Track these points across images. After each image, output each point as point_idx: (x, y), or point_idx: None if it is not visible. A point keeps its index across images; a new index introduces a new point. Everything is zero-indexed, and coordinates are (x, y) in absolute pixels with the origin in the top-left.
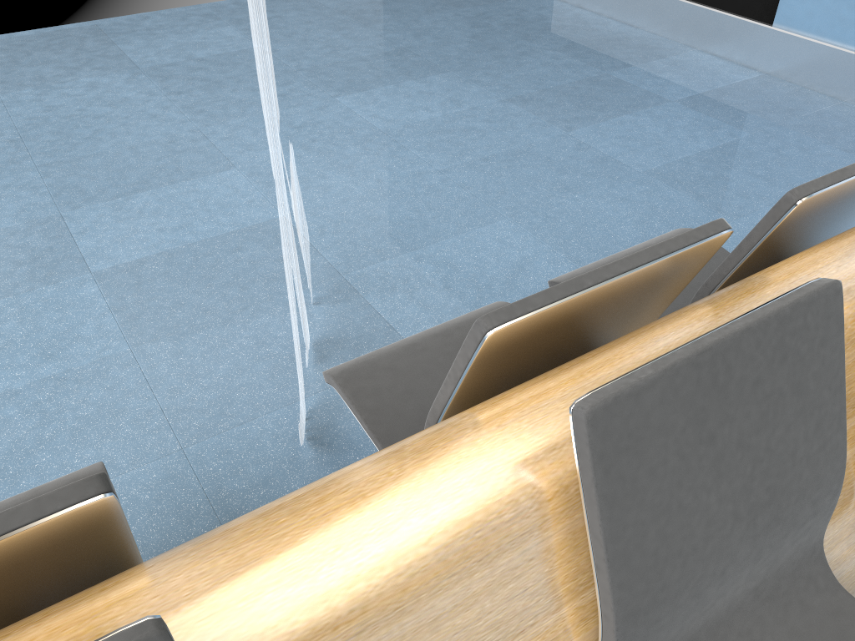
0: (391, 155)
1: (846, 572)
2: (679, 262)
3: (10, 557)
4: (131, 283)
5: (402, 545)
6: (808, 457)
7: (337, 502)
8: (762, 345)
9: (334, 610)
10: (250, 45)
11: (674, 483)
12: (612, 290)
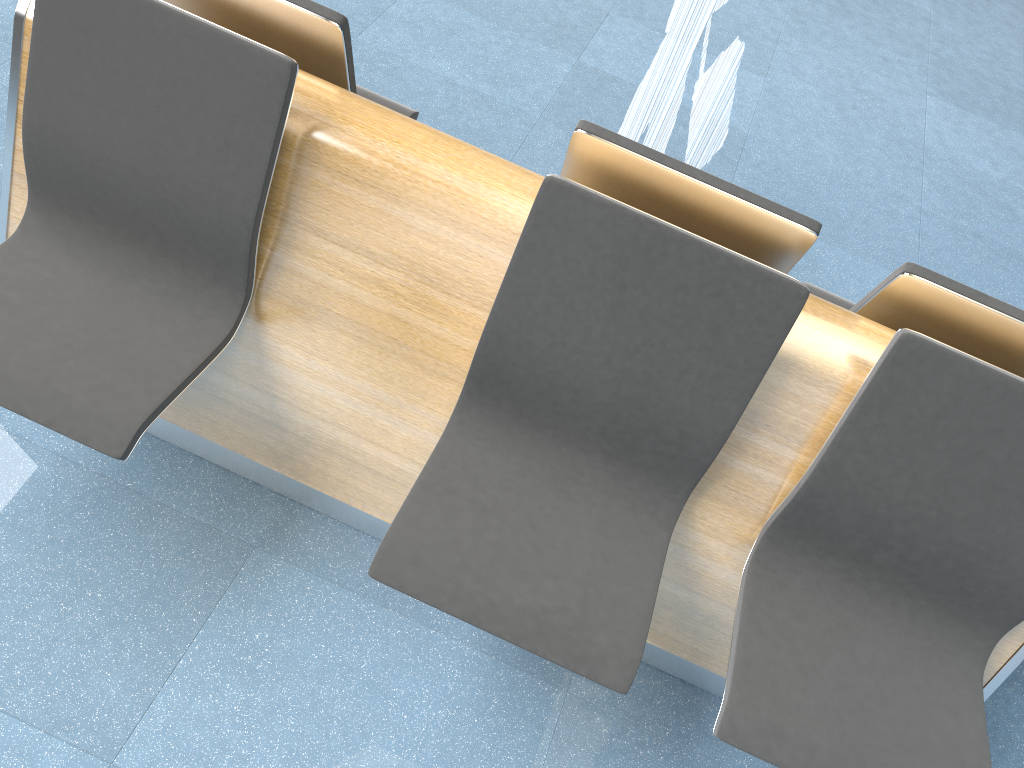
0: (899, 167)
1: (712, 573)
2: (758, 222)
3: (291, 24)
4: (591, 85)
5: (423, 170)
6: (694, 390)
7: (422, 132)
8: (703, 266)
9: (369, 162)
10: (923, 5)
11: (576, 285)
12: (687, 189)
